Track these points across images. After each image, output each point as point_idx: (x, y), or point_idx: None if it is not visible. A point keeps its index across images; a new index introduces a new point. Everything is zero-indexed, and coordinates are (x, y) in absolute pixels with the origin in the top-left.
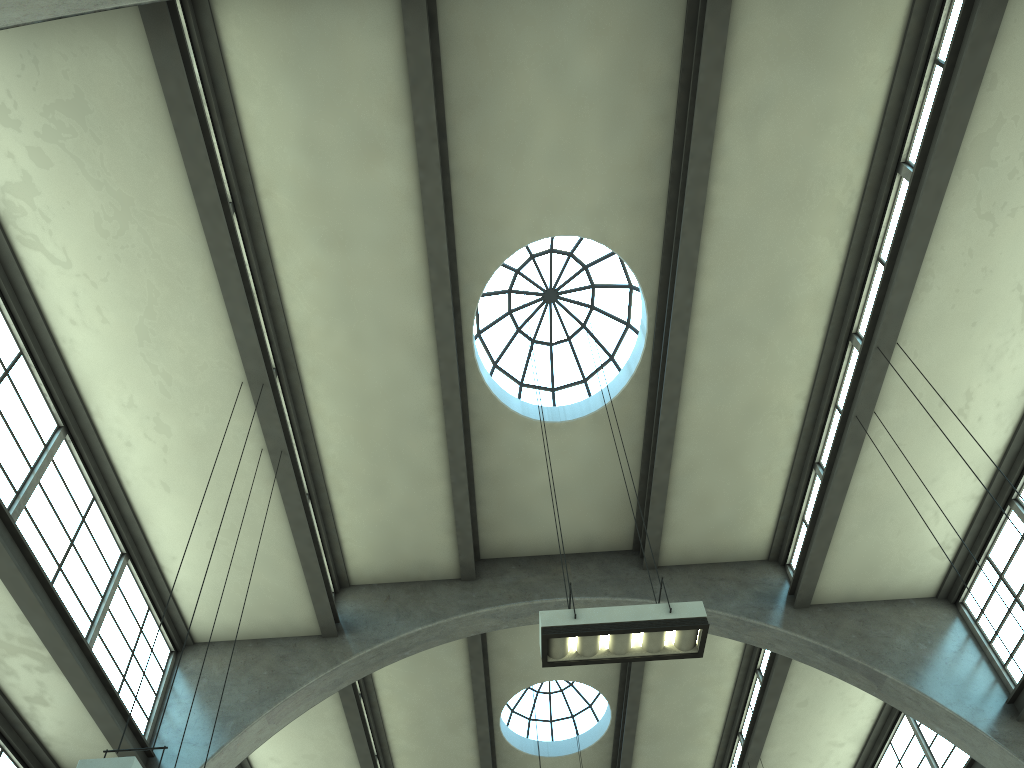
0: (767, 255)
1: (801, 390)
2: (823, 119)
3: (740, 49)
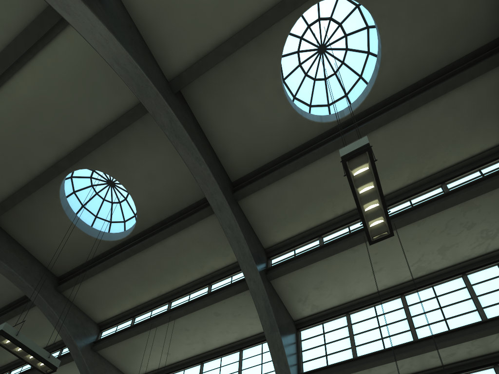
0: (398, 153)
1: (346, 208)
2: (452, 140)
3: (476, 84)
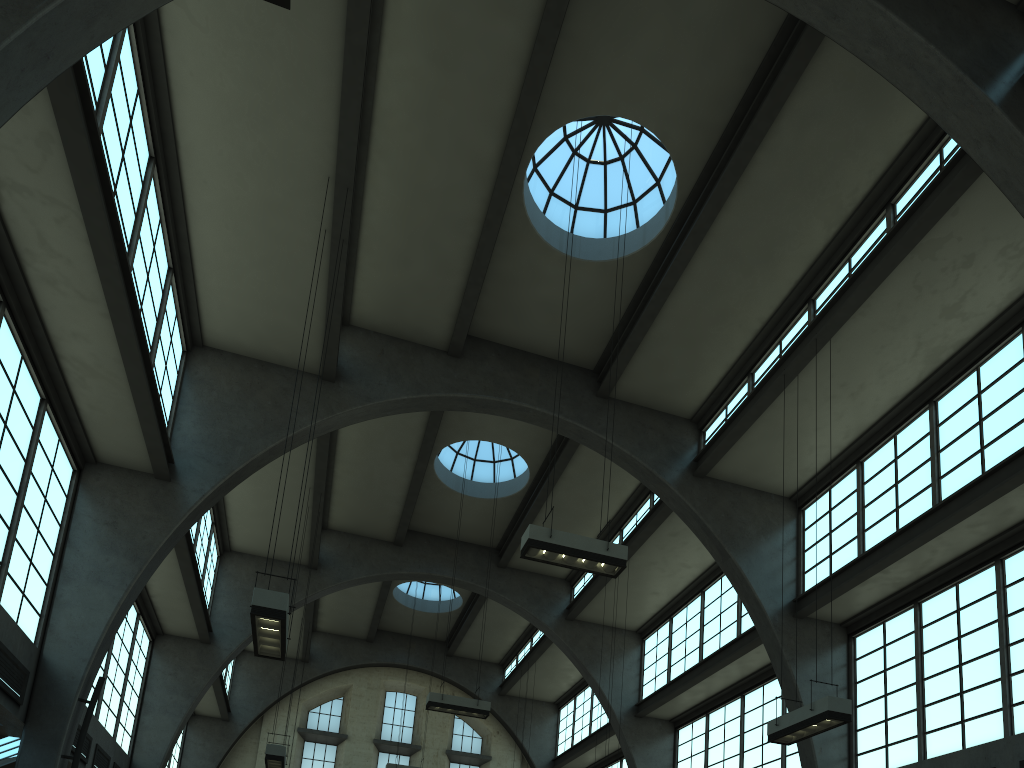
0: (777, 217)
1: (762, 316)
2: (854, 142)
3: (818, 68)
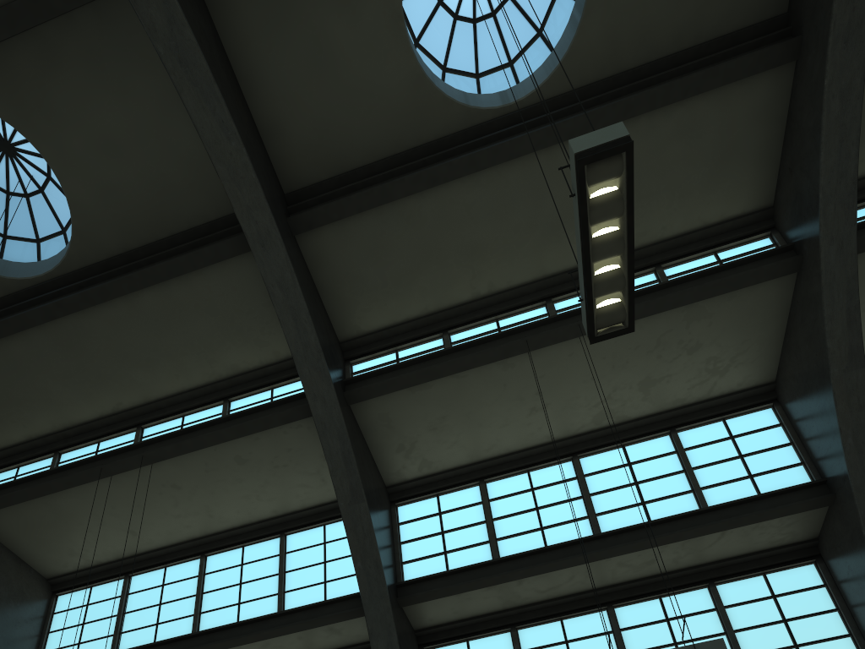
0: None
1: (495, 285)
2: (681, 191)
3: (731, 95)
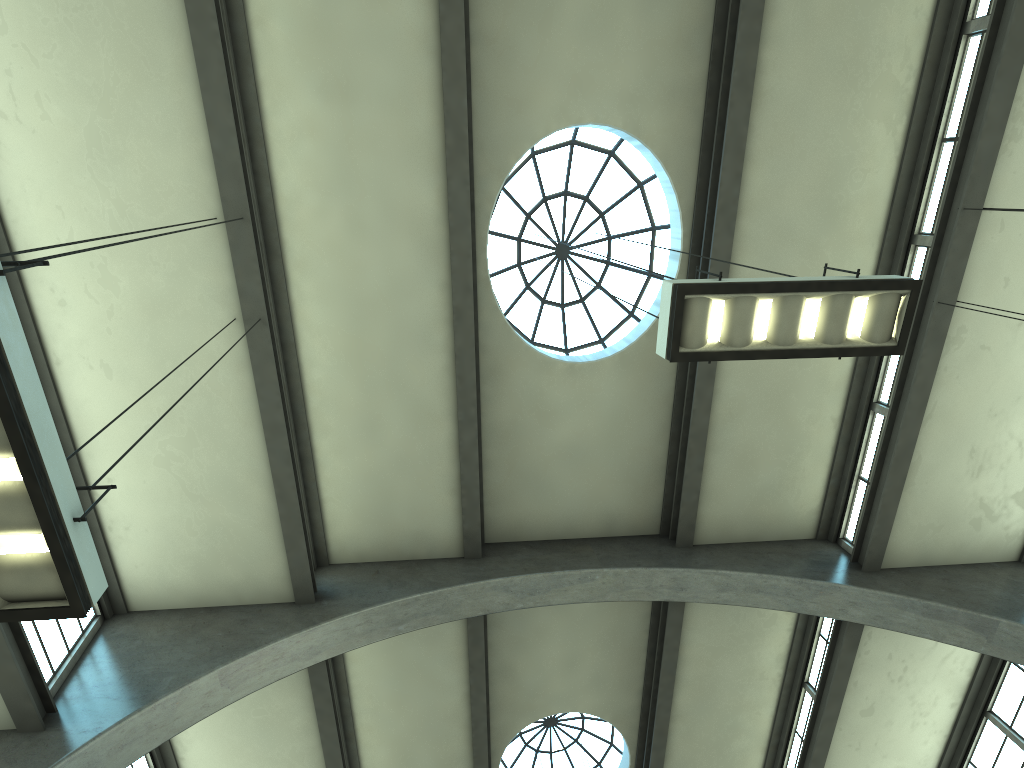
0: (820, 141)
1: None
2: None
3: None
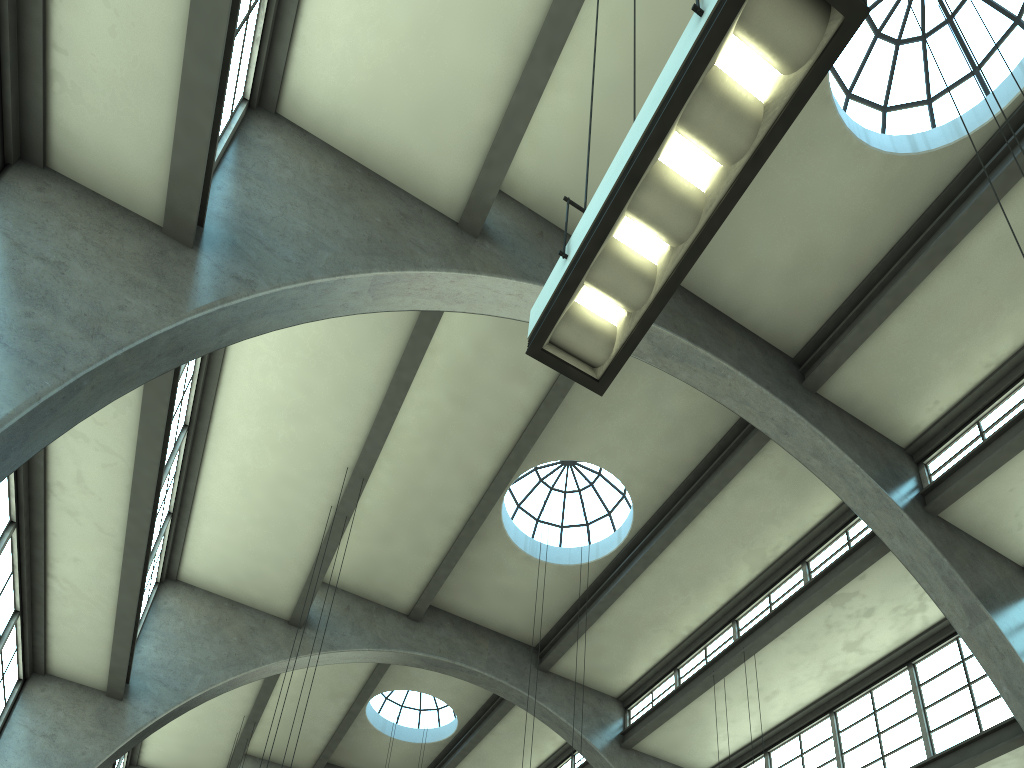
0: (713, 555)
1: (691, 626)
2: (780, 515)
3: (759, 461)
